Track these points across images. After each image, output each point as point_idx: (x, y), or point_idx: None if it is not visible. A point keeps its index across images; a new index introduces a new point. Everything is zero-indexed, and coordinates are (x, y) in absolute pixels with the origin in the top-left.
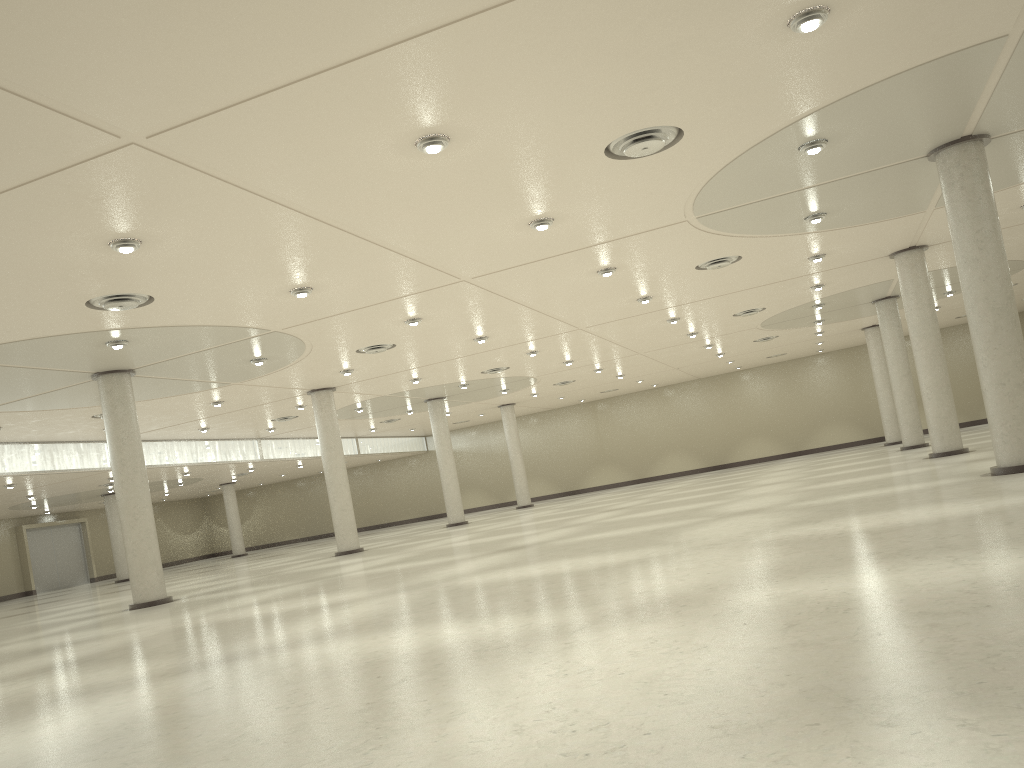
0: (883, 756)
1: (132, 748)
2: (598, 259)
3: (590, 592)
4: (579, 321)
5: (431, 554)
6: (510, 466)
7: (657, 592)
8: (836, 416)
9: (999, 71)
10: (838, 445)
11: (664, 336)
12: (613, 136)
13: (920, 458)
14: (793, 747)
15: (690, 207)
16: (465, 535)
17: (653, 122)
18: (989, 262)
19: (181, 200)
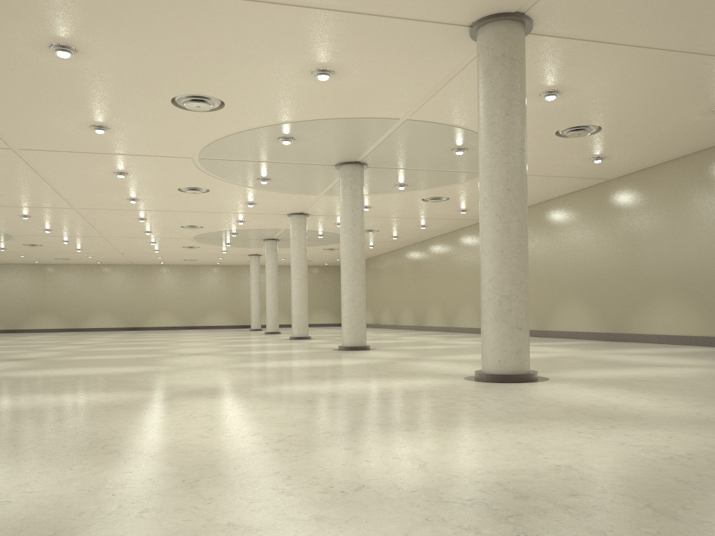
0: (418, 438)
1: None
2: (120, 164)
3: (141, 384)
4: (77, 202)
5: None
6: None
7: (196, 386)
8: (220, 307)
9: (387, 135)
10: (218, 326)
11: (128, 229)
12: (183, 92)
13: (284, 339)
14: (374, 437)
15: (199, 150)
16: None
17: (212, 93)
18: (357, 233)
19: None
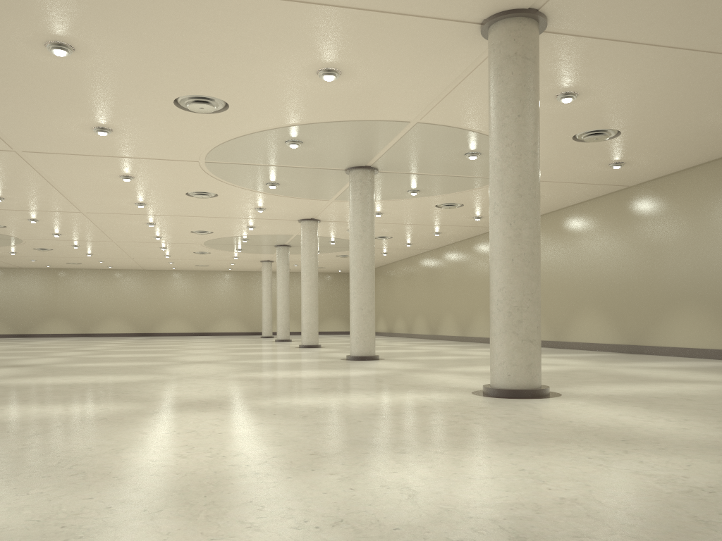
0: (413, 462)
1: None
2: (126, 167)
3: (134, 395)
4: (84, 206)
5: None
6: None
7: (190, 397)
8: (231, 314)
9: (398, 138)
10: (229, 333)
11: (138, 233)
12: (186, 93)
13: (293, 347)
14: (365, 460)
15: (205, 154)
16: None
17: (215, 94)
18: (367, 239)
19: None
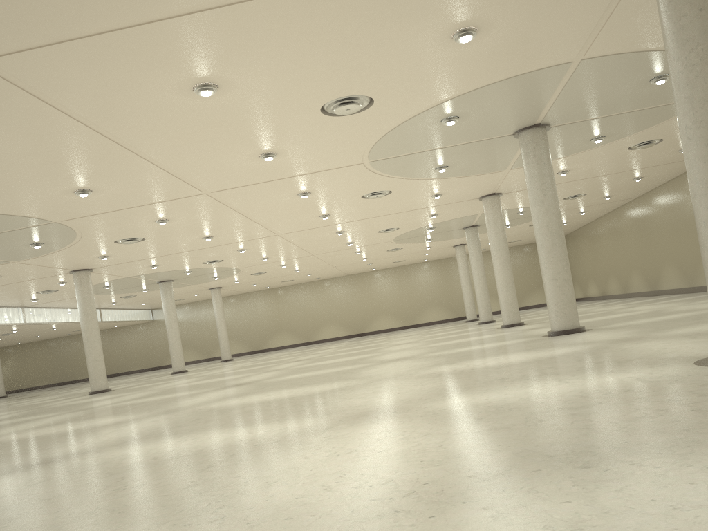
0: (596, 483)
1: (0, 524)
2: (300, 185)
3: (318, 407)
4: (278, 229)
5: (172, 390)
6: (215, 332)
7: (369, 405)
8: (435, 303)
9: (563, 84)
10: (436, 321)
11: (332, 243)
12: (328, 99)
13: (495, 328)
14: (533, 483)
15: (367, 154)
16: (191, 378)
17: (356, 92)
18: (549, 203)
19: (3, 112)
